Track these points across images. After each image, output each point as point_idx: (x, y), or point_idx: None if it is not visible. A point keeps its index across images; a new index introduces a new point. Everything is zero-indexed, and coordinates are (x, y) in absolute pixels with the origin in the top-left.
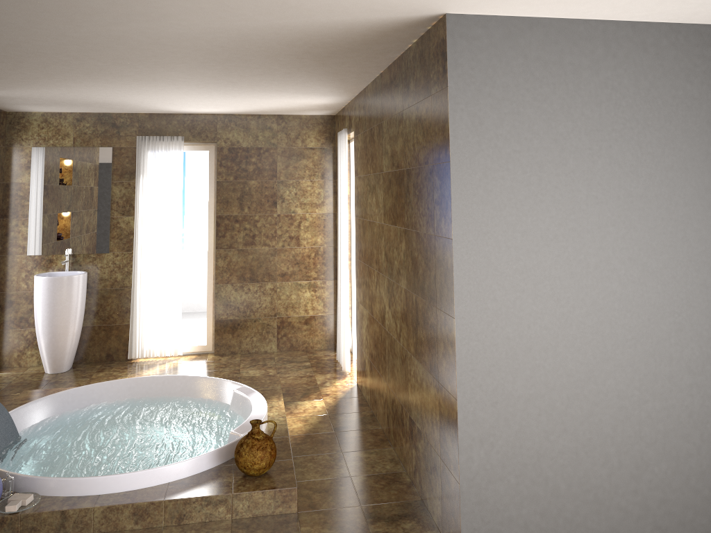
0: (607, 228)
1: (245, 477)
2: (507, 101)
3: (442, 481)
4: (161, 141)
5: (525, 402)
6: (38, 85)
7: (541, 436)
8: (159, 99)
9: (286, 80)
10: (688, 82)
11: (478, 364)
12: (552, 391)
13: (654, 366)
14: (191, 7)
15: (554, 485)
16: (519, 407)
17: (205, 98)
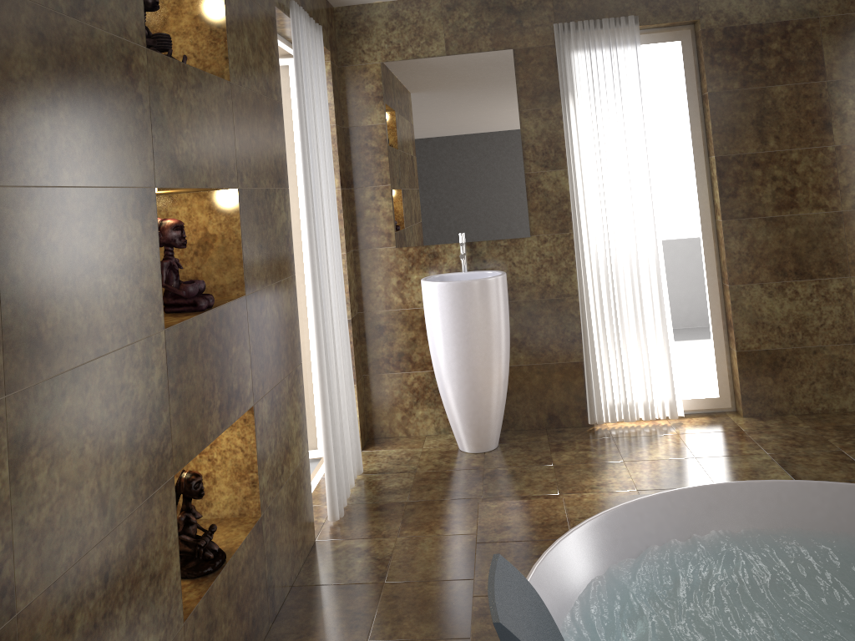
0: None
1: None
2: None
3: None
4: (598, 29)
5: None
6: None
7: None
8: None
9: None
10: None
11: None
12: None
13: None
14: None
15: None
16: None
17: None
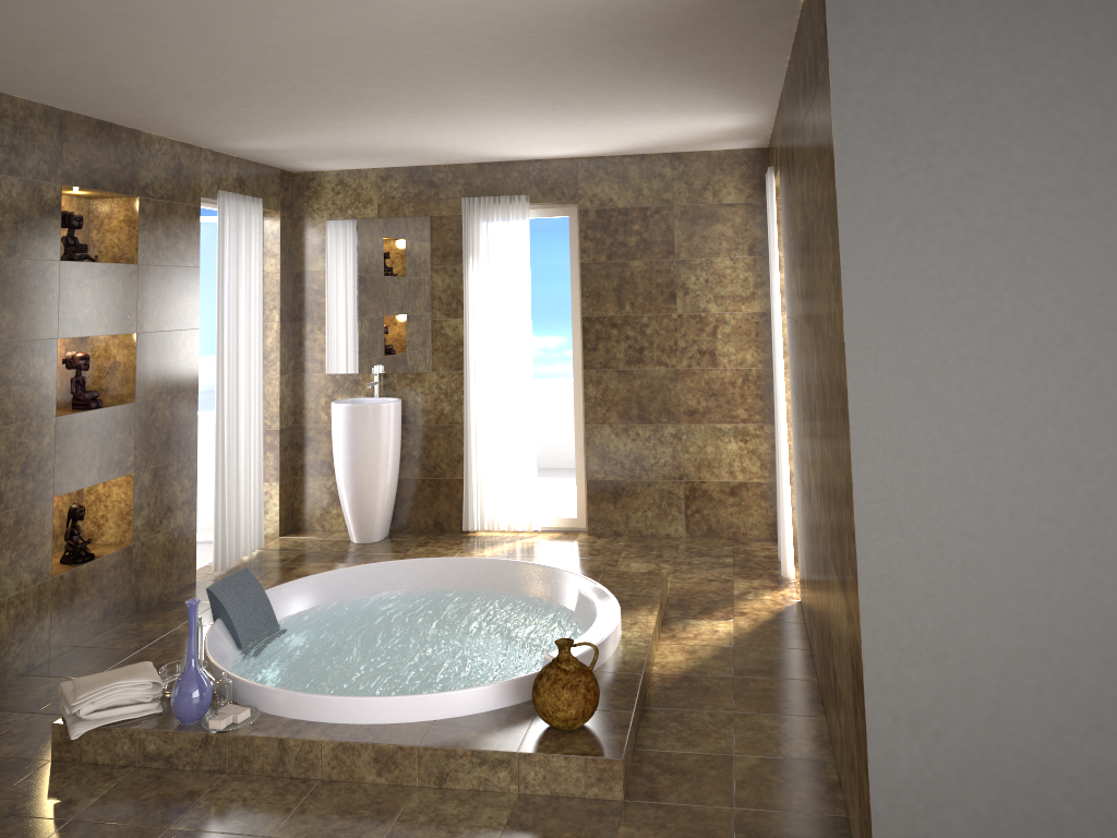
0: None
1: (548, 729)
2: (954, 78)
3: (858, 790)
4: (496, 205)
5: (1006, 662)
6: (297, 127)
7: (1044, 732)
8: (474, 138)
9: (638, 90)
10: None
11: (902, 578)
12: (1068, 646)
13: None
14: None
15: (1077, 834)
16: (994, 669)
17: (539, 132)
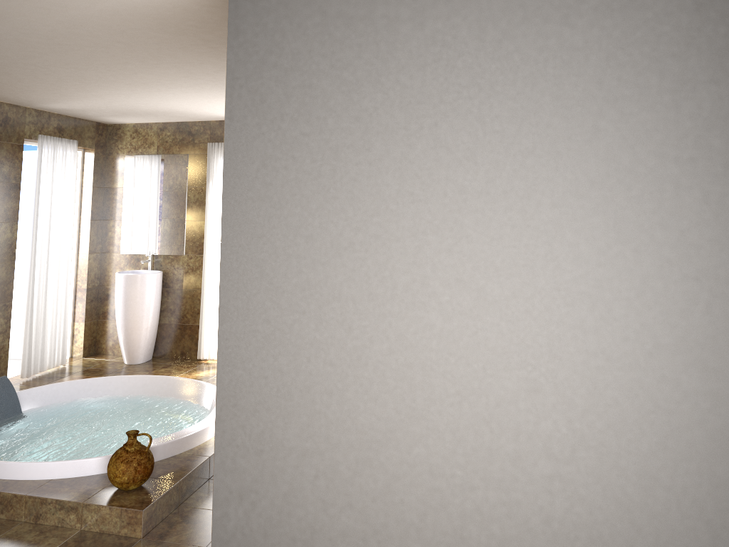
0: (426, 236)
1: (116, 489)
2: (297, 72)
3: None
4: None
5: (298, 458)
6: (71, 95)
7: (317, 506)
8: (195, 105)
9: None
10: (566, 26)
11: (242, 398)
12: (335, 448)
13: (489, 439)
14: None
15: None
16: (290, 462)
17: None
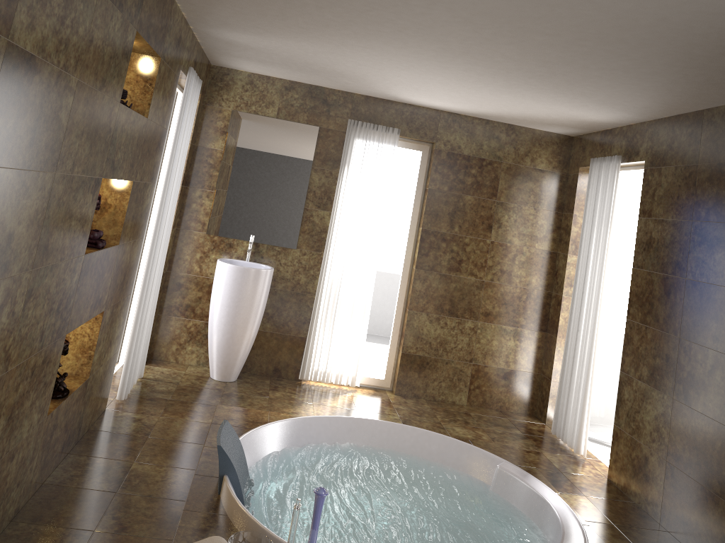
0: None
1: None
2: None
3: None
4: (374, 130)
5: None
6: (310, 35)
7: None
8: (413, 80)
9: (624, 83)
10: None
11: None
12: None
13: None
14: None
15: None
16: None
17: (469, 89)
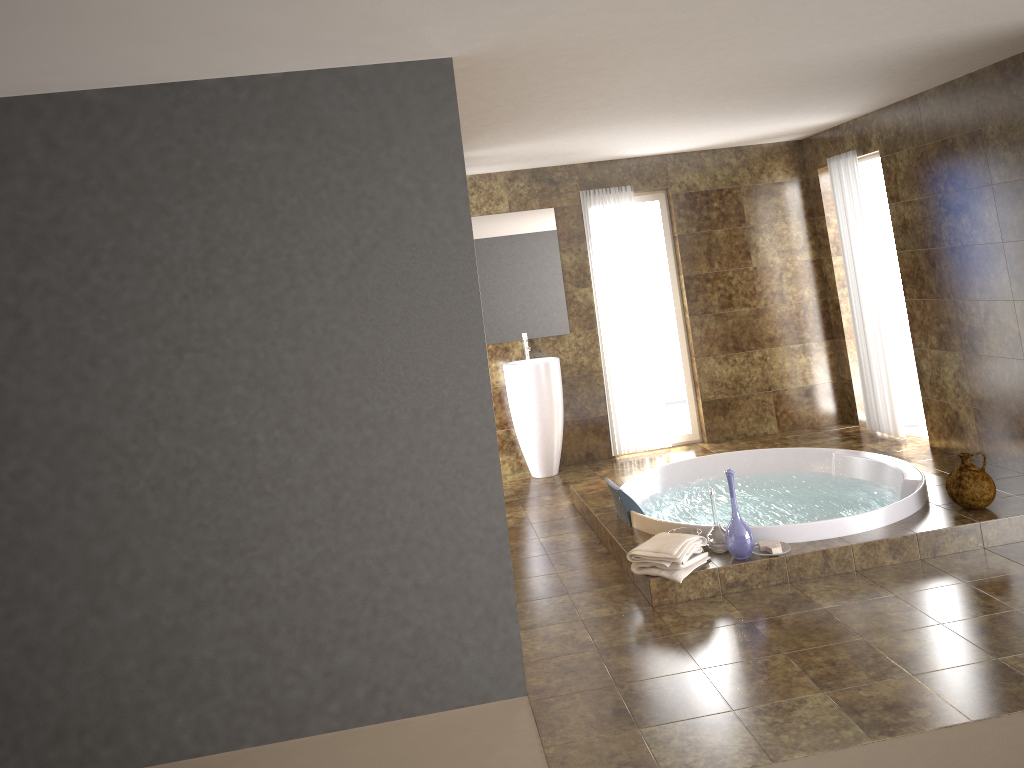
0: None
1: (969, 511)
2: None
3: None
4: (608, 194)
5: None
6: (554, 135)
7: None
8: (643, 140)
9: (842, 96)
10: None
11: None
12: None
13: None
14: (923, 19)
15: None
16: None
17: (698, 133)
